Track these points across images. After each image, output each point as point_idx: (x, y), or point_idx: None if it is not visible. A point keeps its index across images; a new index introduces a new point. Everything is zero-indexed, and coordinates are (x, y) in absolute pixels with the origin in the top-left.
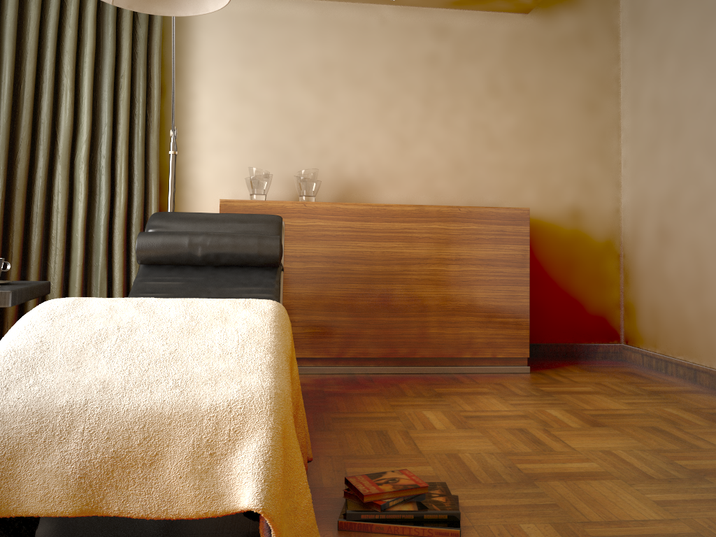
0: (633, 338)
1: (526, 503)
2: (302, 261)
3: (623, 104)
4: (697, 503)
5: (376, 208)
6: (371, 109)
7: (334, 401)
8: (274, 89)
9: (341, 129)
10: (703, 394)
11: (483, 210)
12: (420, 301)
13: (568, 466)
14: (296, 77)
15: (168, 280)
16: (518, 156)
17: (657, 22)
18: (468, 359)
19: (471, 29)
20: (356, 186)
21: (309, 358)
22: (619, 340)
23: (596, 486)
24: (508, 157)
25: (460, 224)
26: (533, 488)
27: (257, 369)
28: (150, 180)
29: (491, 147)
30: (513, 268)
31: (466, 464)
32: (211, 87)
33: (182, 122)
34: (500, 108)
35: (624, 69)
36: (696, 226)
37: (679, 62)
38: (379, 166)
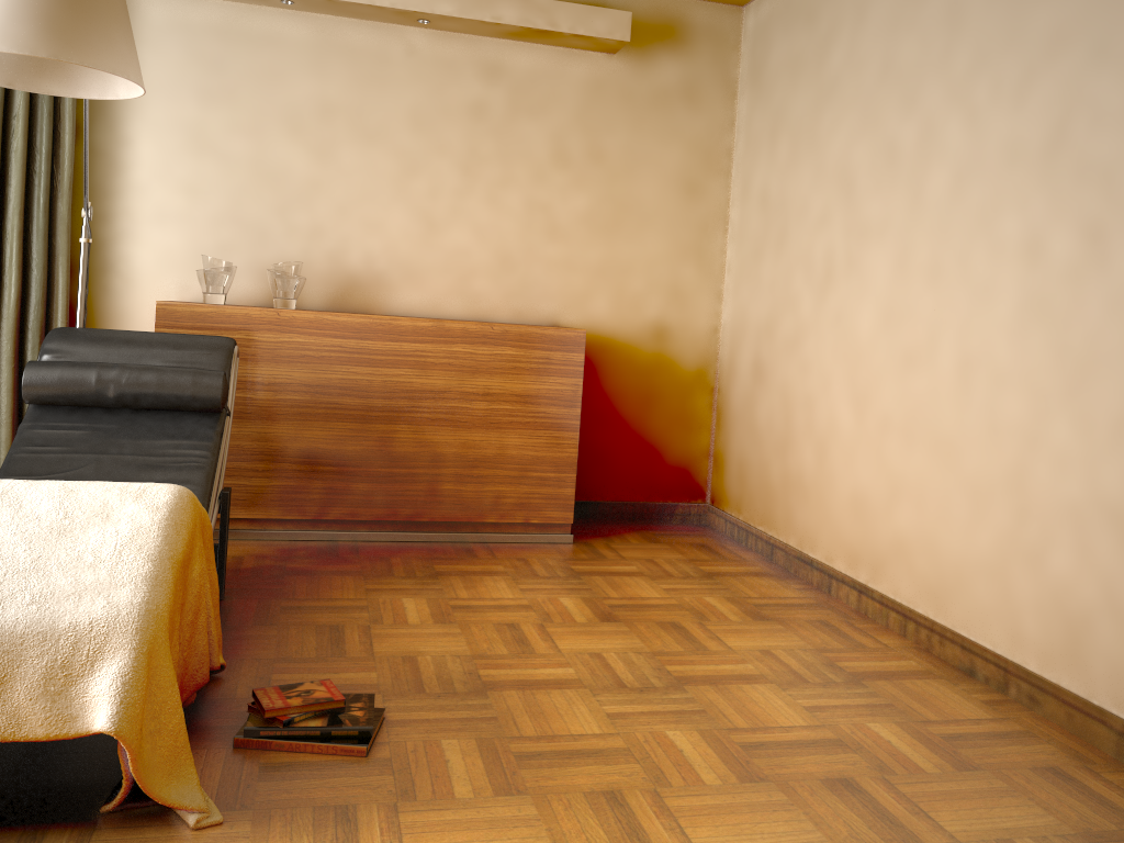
0: (719, 497)
1: (464, 716)
2: (271, 390)
3: (733, 188)
4: (652, 716)
5: (378, 322)
6: (388, 175)
7: (294, 582)
8: (248, 139)
9: (343, 201)
10: (767, 578)
11: (524, 329)
12: (432, 448)
13: (539, 672)
14: (280, 124)
15: (66, 428)
16: (588, 251)
17: (775, 87)
18: (494, 524)
19: (535, 70)
20: (361, 282)
21: (277, 519)
22: (705, 499)
23: (554, 696)
24: (575, 252)
25: (492, 348)
26: (482, 699)
27: (131, 581)
28: (57, 265)
29: (552, 236)
30: (559, 408)
31: (420, 670)
32: (154, 131)
33: (108, 178)
34: (569, 183)
35: (738, 141)
36: (788, 366)
37: (791, 149)
38: (395, 256)
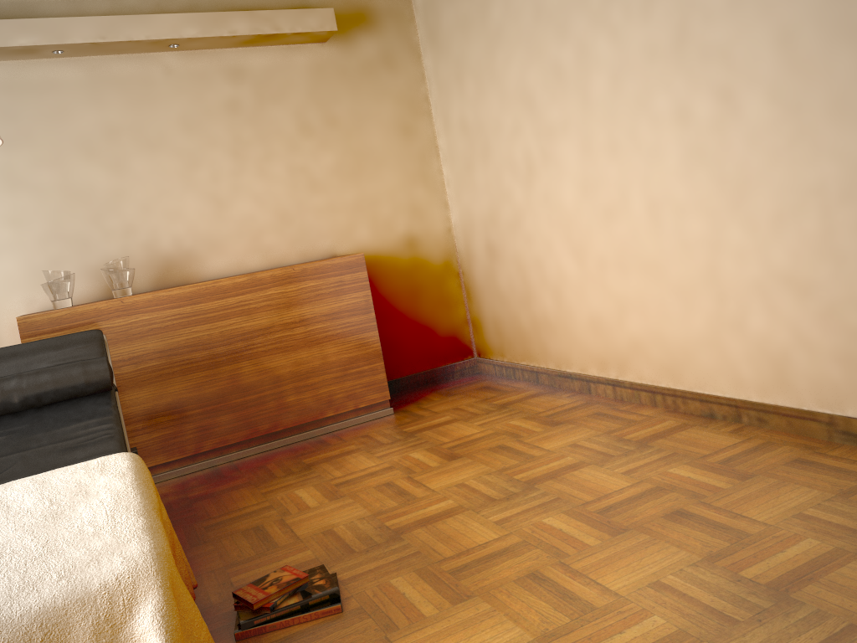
0: (484, 350)
1: (395, 558)
2: (133, 363)
3: (436, 123)
4: (526, 513)
5: (204, 287)
6: (175, 172)
7: (202, 506)
8: (52, 169)
9: (145, 201)
10: (543, 396)
11: (318, 264)
12: (272, 373)
13: (429, 510)
14: (76, 151)
15: None
16: (344, 195)
17: (451, 43)
18: (332, 417)
19: (269, 66)
20: (175, 260)
21: (163, 463)
22: (473, 355)
23: (450, 522)
24: (334, 197)
25: (297, 284)
26: (400, 542)
27: (134, 536)
28: None
29: (314, 190)
30: (359, 316)
31: (342, 537)
32: None
33: None
34: (316, 147)
35: (431, 88)
36: (515, 242)
37: (476, 85)
38: (197, 234)
